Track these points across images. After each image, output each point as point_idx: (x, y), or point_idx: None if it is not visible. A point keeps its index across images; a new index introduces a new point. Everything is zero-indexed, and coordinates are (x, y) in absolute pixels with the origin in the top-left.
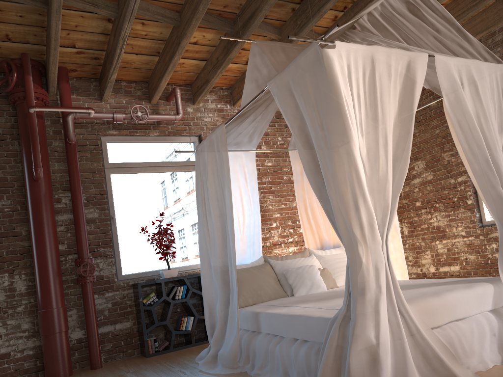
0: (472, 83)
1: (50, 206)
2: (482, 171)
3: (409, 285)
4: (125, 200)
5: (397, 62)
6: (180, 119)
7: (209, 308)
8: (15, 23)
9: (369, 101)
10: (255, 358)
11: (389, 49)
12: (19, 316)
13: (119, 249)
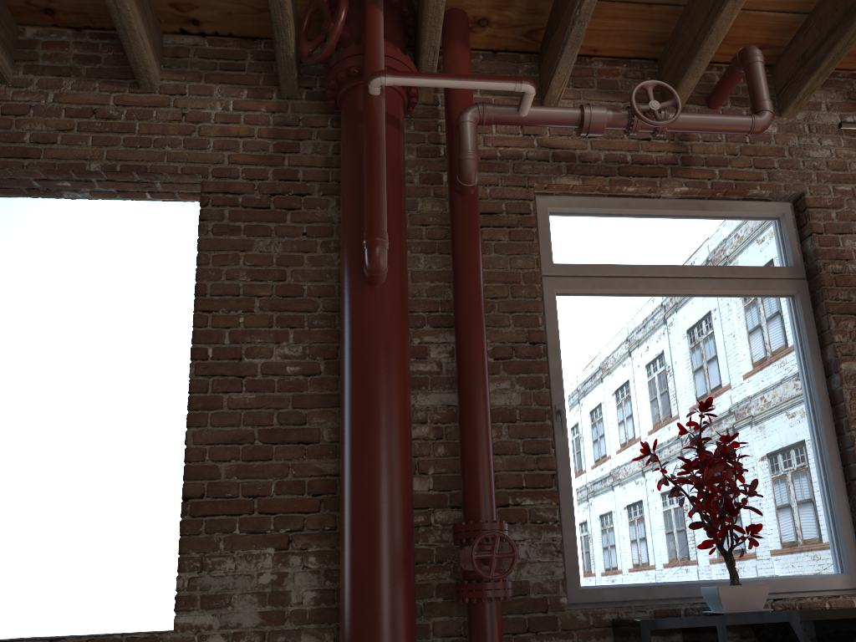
0: None
1: (400, 356)
2: None
3: None
4: (591, 365)
5: None
6: (765, 126)
7: None
8: None
9: None
10: None
11: None
12: None
13: (572, 505)
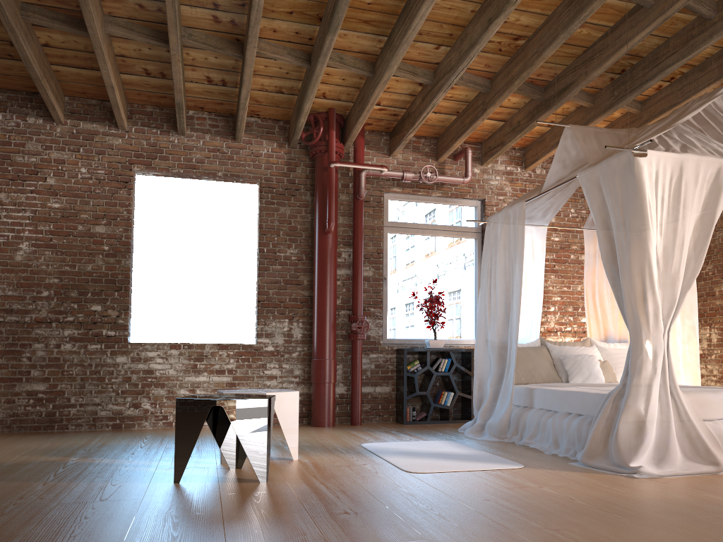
0: None
1: (335, 260)
2: None
3: (695, 386)
4: (398, 261)
5: (706, 169)
6: (468, 182)
7: (478, 381)
8: (336, 84)
9: (672, 204)
10: (524, 430)
11: (699, 157)
12: (293, 362)
13: (387, 311)
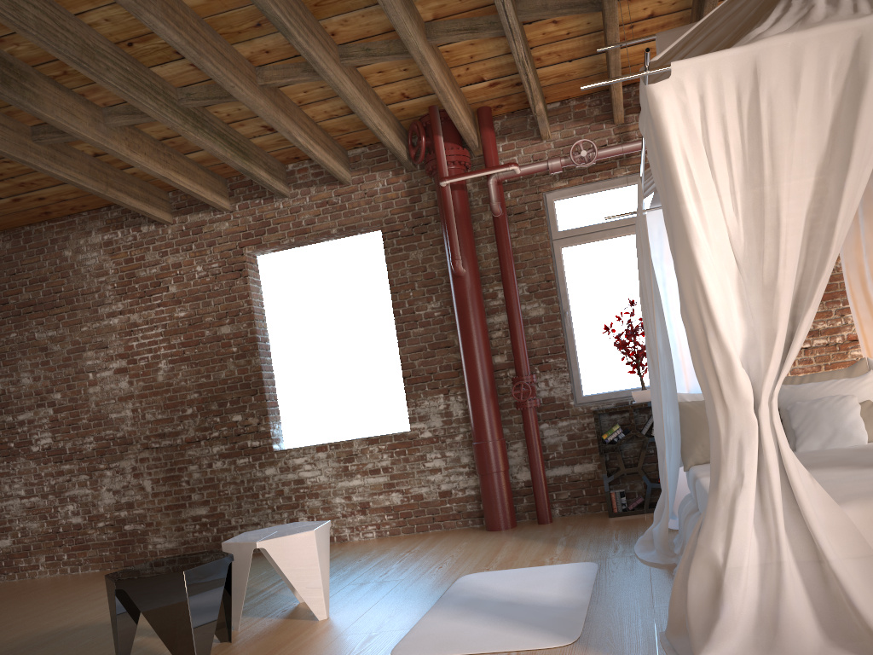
0: None
1: (477, 307)
2: None
3: None
4: (582, 284)
5: (824, 52)
6: None
7: (663, 459)
8: (403, 79)
9: (751, 149)
10: None
11: (800, 35)
12: (458, 447)
13: (576, 358)
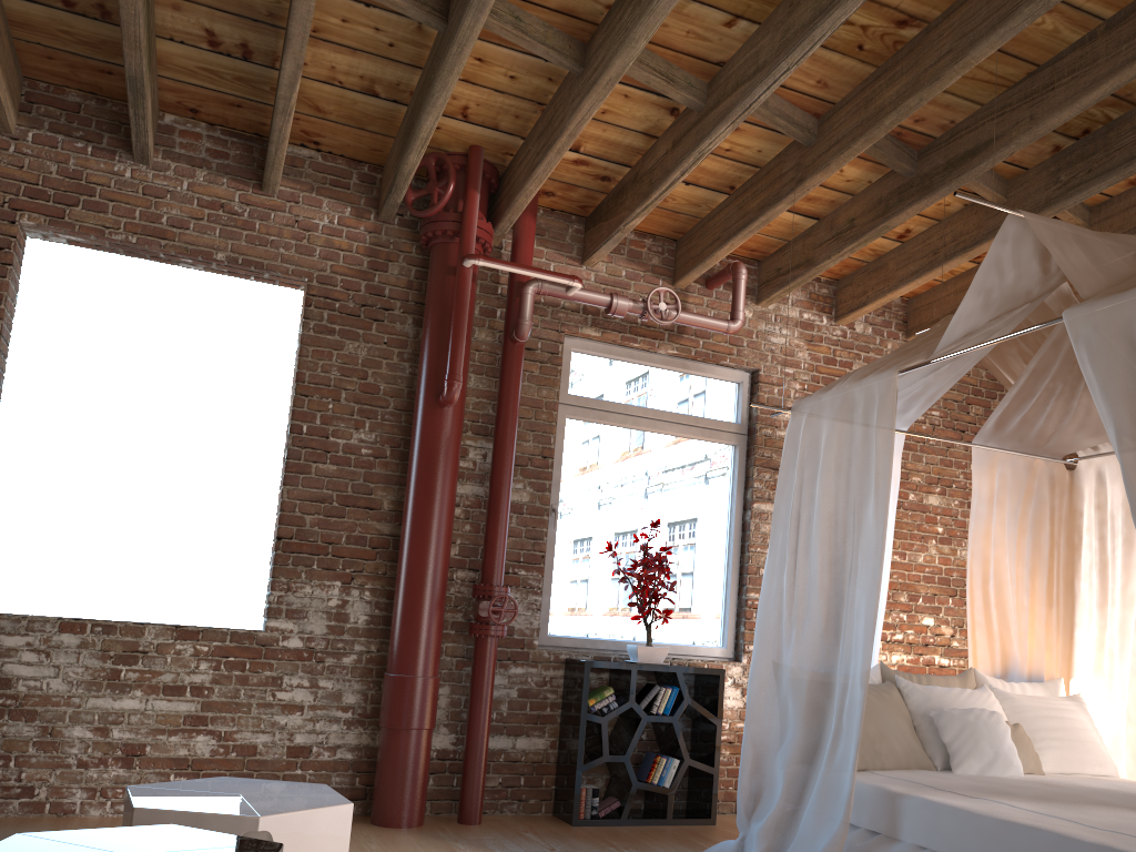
0: None
1: (455, 462)
2: None
3: None
4: (582, 477)
5: None
6: (736, 330)
7: (754, 754)
8: (494, 88)
9: None
10: None
11: None
12: (342, 676)
13: (552, 578)
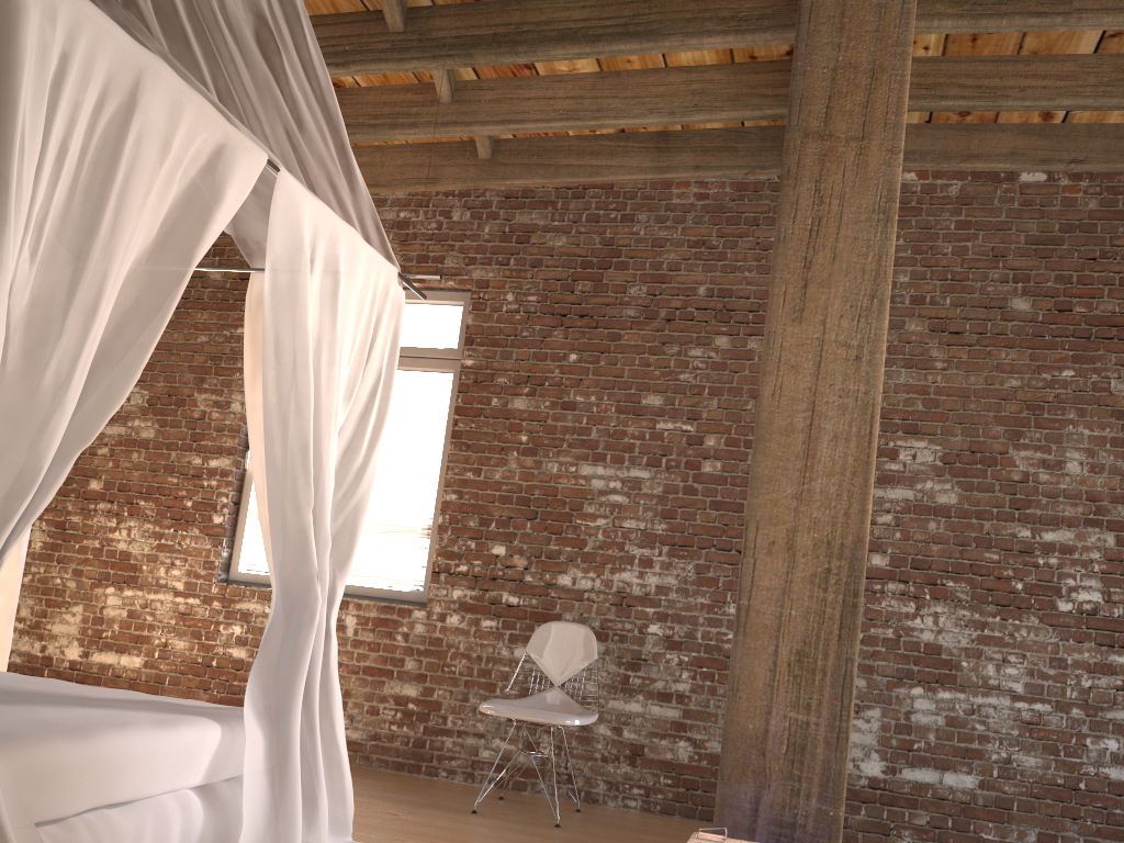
0: (331, 272)
1: None
2: (287, 466)
3: (8, 691)
4: None
5: (195, 131)
6: None
7: None
8: None
9: (87, 180)
10: None
11: (187, 88)
12: None
13: None
